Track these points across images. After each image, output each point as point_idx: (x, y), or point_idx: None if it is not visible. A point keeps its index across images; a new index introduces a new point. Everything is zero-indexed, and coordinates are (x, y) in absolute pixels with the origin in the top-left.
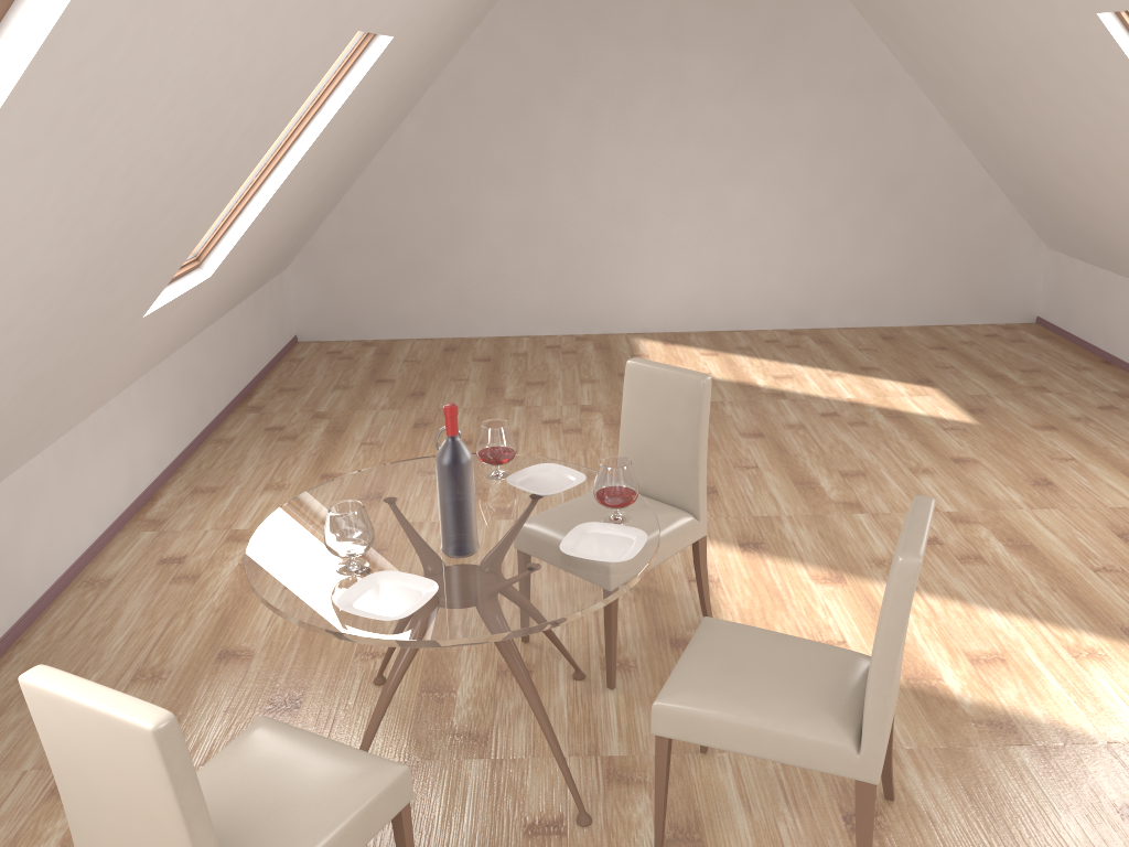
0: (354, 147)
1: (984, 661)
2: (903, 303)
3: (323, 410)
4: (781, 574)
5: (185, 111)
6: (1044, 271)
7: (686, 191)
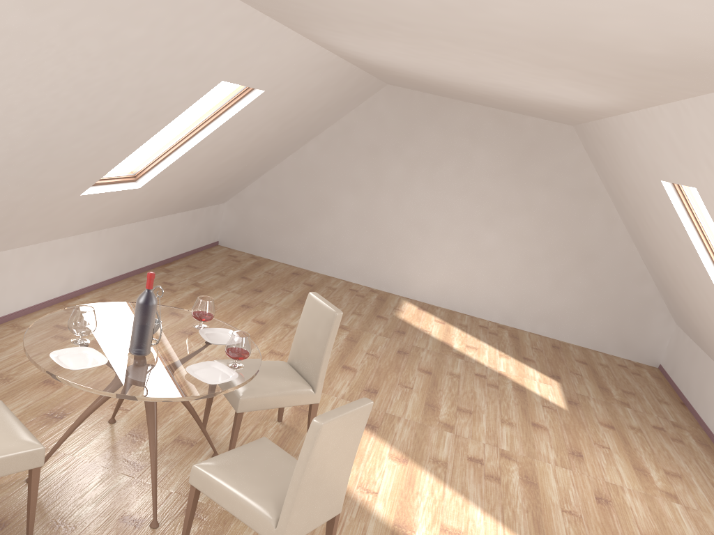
0: (260, 145)
1: (448, 532)
2: (574, 330)
3: (201, 282)
4: (373, 446)
5: (68, 92)
6: (670, 337)
7: (457, 224)
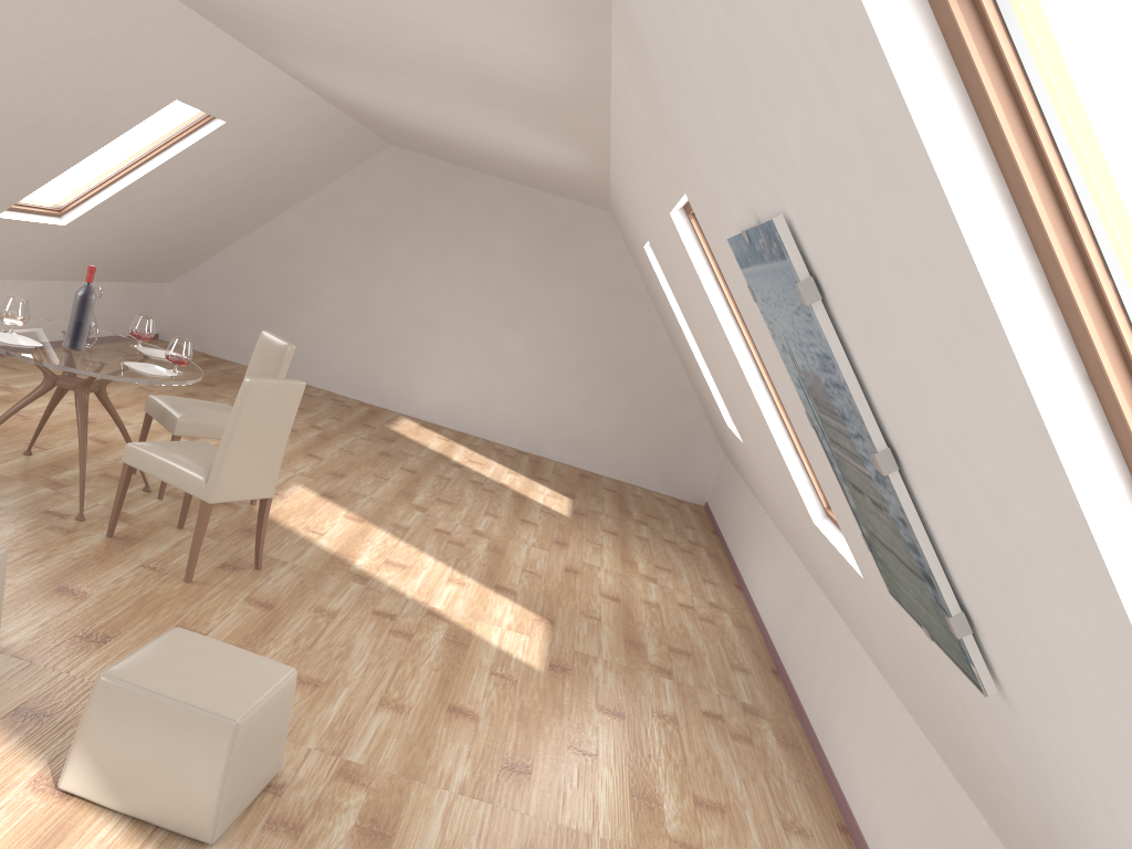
0: (220, 199)
1: (393, 564)
2: (610, 459)
3: None
4: (328, 508)
5: (16, 82)
6: (718, 469)
7: (473, 324)
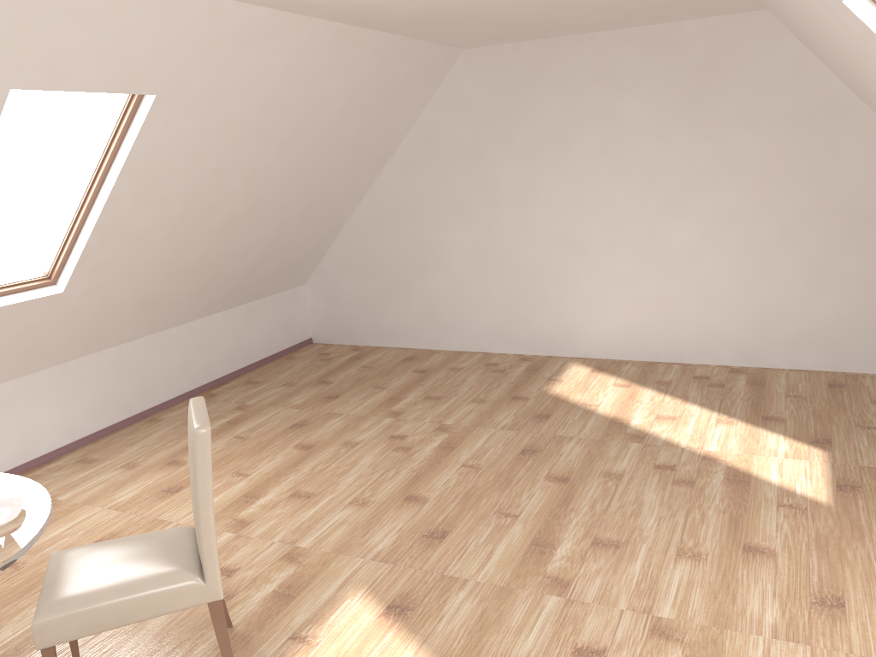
0: (271, 189)
1: None
2: (869, 348)
3: (250, 403)
4: (383, 653)
5: None
6: None
7: (623, 225)
